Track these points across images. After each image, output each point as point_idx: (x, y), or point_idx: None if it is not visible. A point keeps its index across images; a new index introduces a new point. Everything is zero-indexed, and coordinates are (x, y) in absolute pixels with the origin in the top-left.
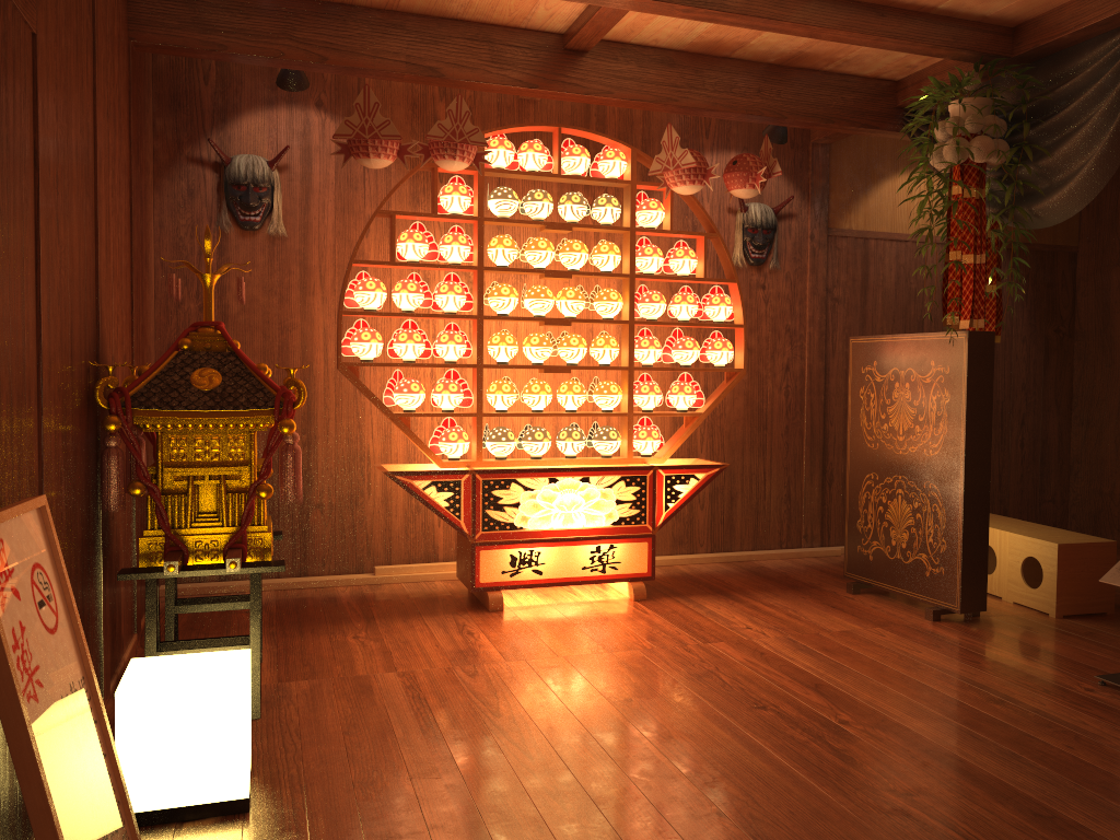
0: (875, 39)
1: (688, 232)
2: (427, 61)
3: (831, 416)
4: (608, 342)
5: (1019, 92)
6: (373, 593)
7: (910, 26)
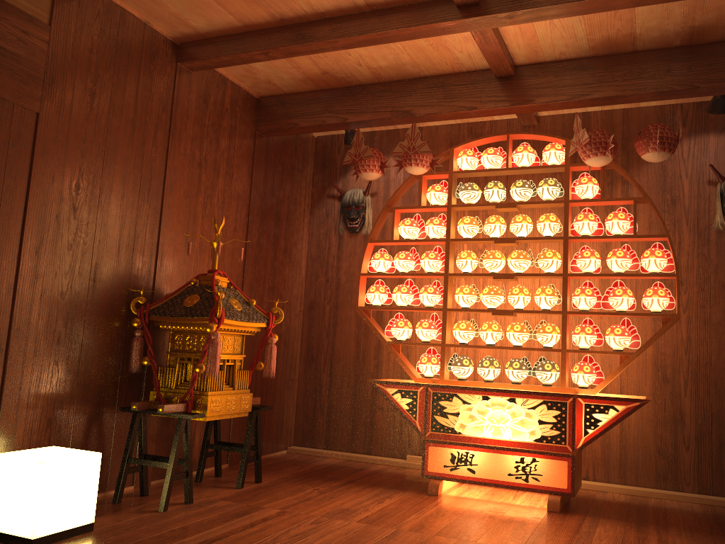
0: None
1: (617, 198)
2: (403, 107)
3: None
4: (543, 291)
5: None
6: (390, 471)
7: None
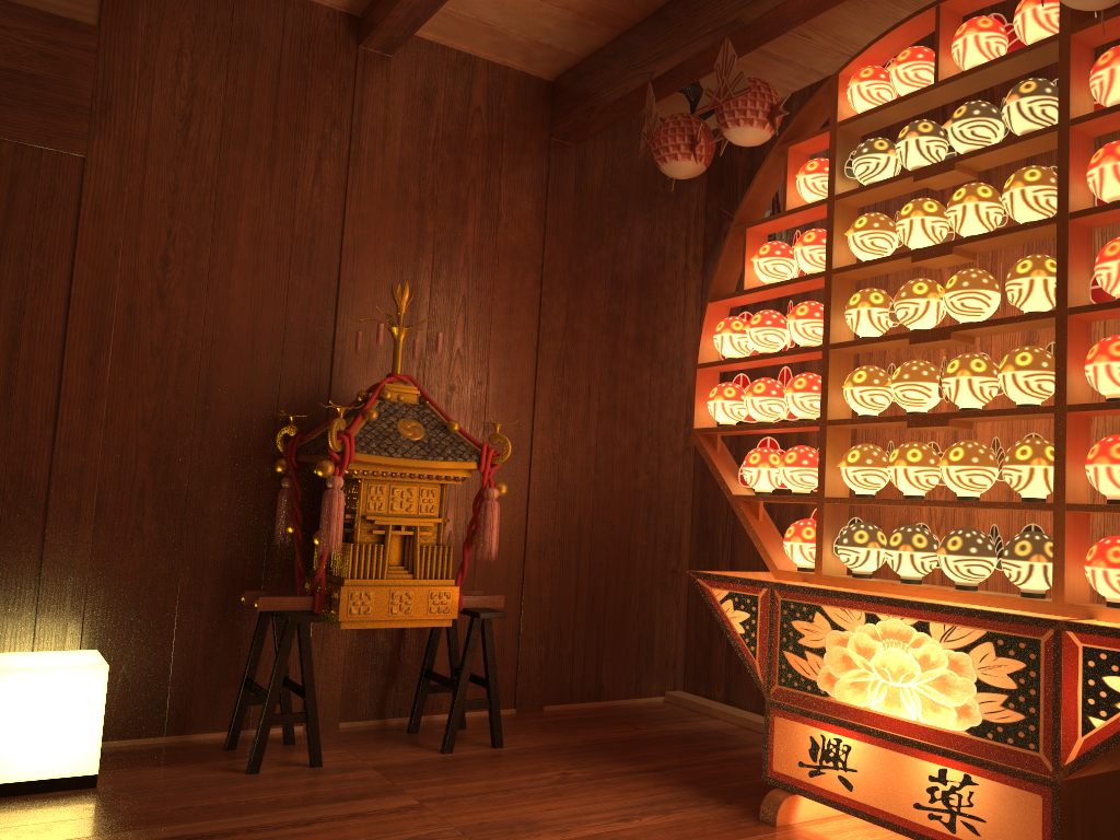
0: None
1: None
2: (730, 16)
3: None
4: (1011, 360)
5: None
6: None
7: None
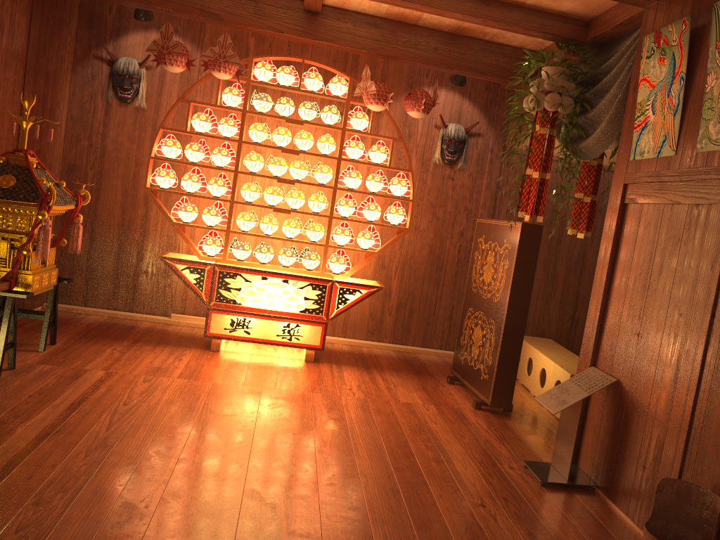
0: (482, 21)
1: (382, 135)
2: (213, 10)
3: None
4: (317, 198)
5: (592, 66)
6: (160, 328)
7: (508, 14)
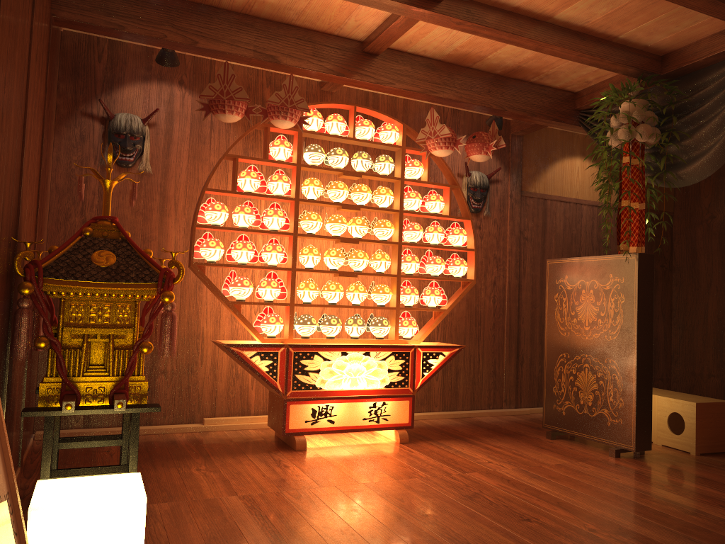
0: (578, 55)
1: (439, 183)
2: (268, 51)
3: (523, 317)
4: (384, 257)
5: (664, 98)
6: (204, 438)
7: (600, 48)
